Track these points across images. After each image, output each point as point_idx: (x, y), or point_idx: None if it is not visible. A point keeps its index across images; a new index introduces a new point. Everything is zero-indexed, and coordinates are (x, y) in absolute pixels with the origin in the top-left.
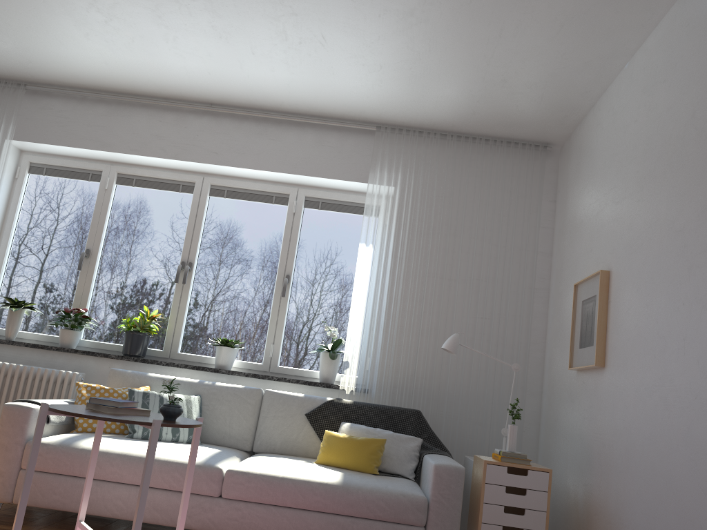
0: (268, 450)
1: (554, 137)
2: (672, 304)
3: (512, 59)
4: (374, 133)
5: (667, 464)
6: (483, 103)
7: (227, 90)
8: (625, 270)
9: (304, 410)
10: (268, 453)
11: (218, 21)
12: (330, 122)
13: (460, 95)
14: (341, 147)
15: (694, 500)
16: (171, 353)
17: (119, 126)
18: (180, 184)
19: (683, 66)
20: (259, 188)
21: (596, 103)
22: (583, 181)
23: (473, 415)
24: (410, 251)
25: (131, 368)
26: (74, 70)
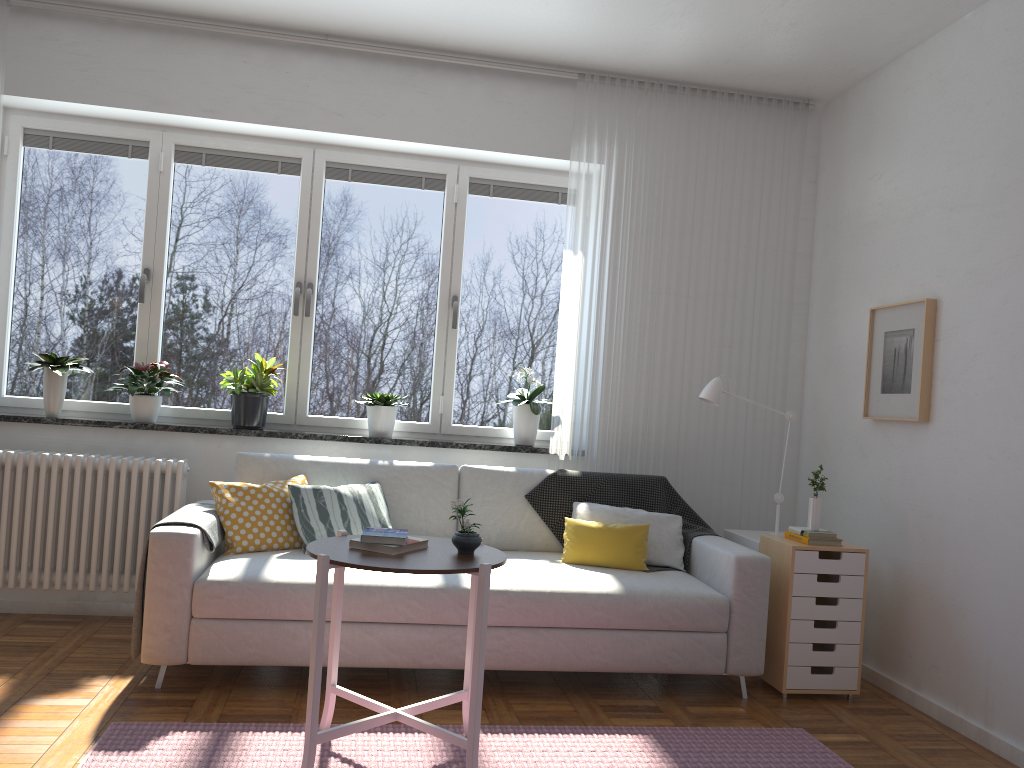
0: None
1: (822, 93)
2: None
3: (819, 0)
4: (572, 83)
5: None
6: (748, 49)
7: (363, 19)
8: (969, 304)
9: (521, 490)
10: None
11: None
12: (511, 67)
13: (720, 39)
14: (526, 105)
15: None
16: (297, 417)
17: (179, 71)
18: (278, 161)
19: None
20: (400, 165)
21: (903, 57)
22: (877, 166)
23: (722, 474)
24: (634, 260)
25: (252, 446)
26: None
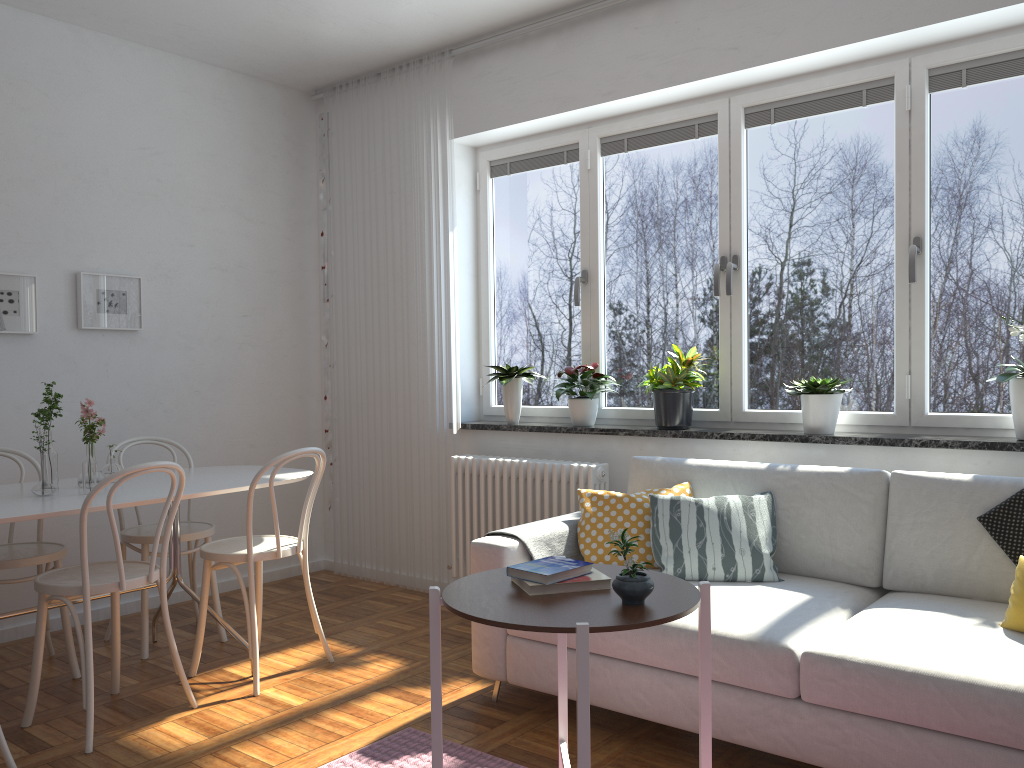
0: (910, 587)
1: None
2: None
3: None
4: None
5: None
6: None
7: None
8: None
9: (974, 509)
10: (912, 593)
11: None
12: None
13: None
14: None
15: None
16: (733, 413)
17: (580, 62)
18: (694, 124)
19: None
20: (830, 84)
21: None
22: None
23: None
24: None
25: (671, 448)
26: (491, 1)
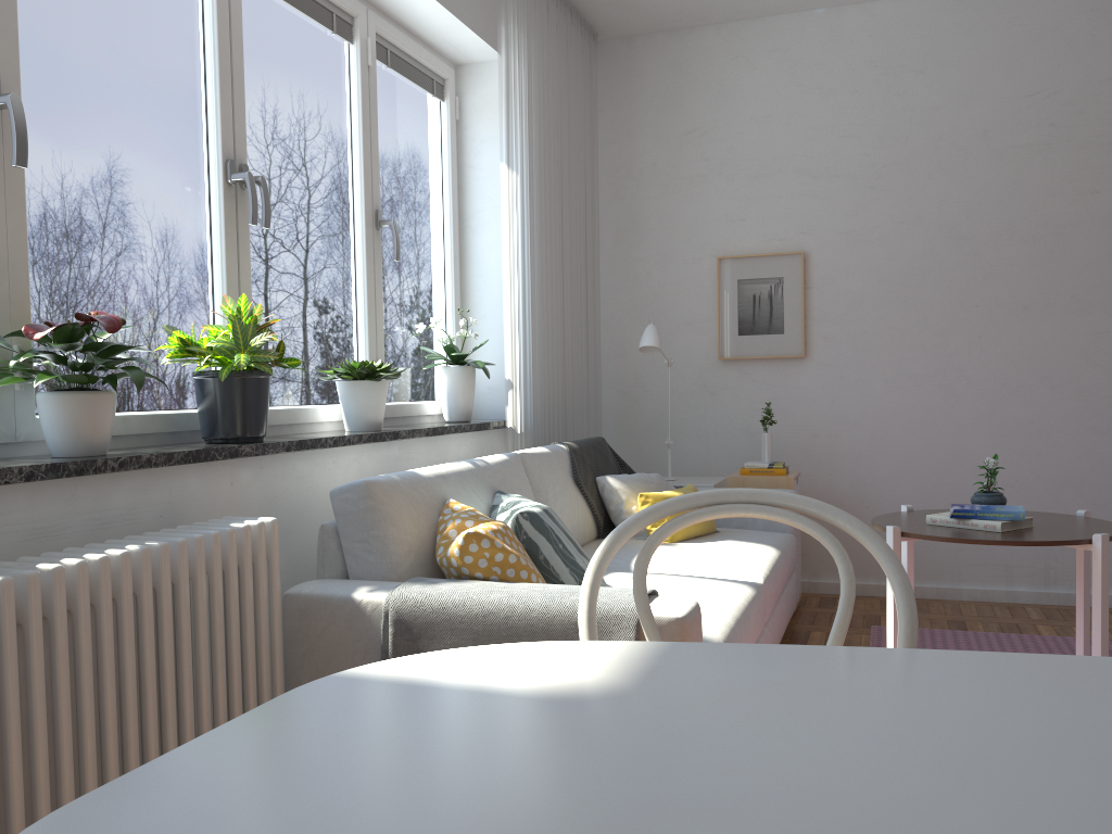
0: None
1: (614, 32)
2: (956, 305)
3: None
4: None
5: (956, 440)
6: None
7: None
8: (848, 259)
9: (566, 473)
10: None
11: None
12: None
13: None
14: None
15: (1003, 462)
16: None
17: None
18: None
19: (961, 73)
20: None
21: (728, 25)
22: (698, 122)
23: (584, 429)
24: (540, 186)
25: (272, 473)
26: None
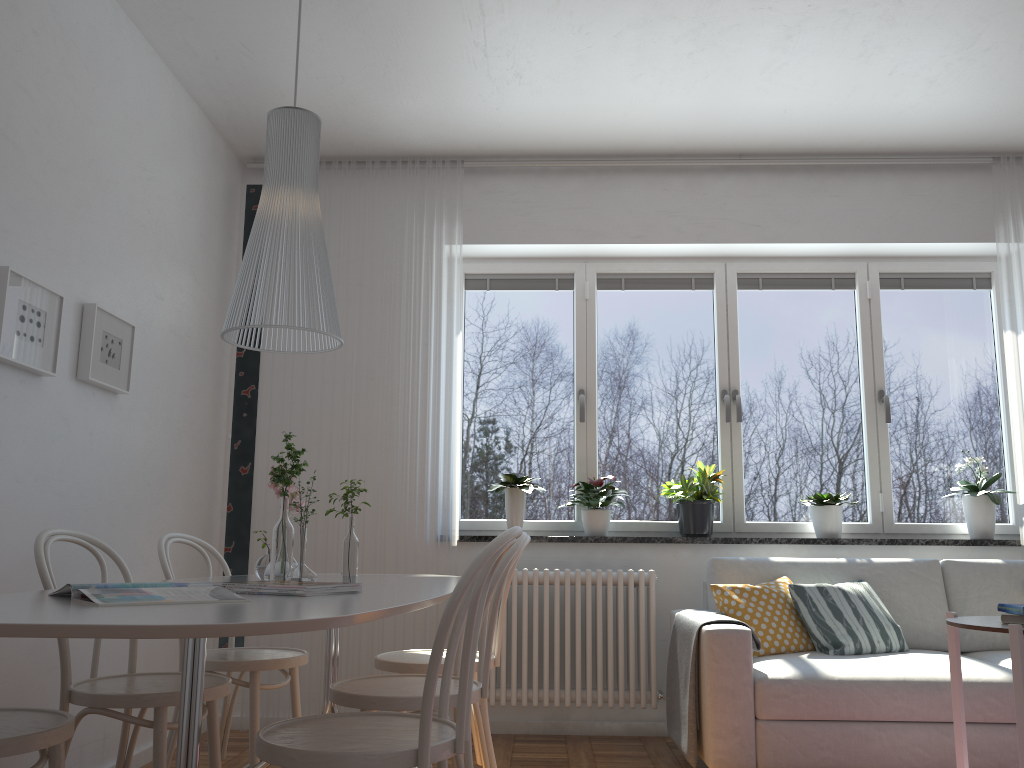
0: (984, 646)
1: None
2: None
3: None
4: (983, 168)
5: None
6: None
7: (788, 132)
8: None
9: (1017, 582)
10: (988, 651)
11: (882, 32)
12: (923, 160)
13: None
14: (939, 194)
15: None
16: (735, 524)
17: (607, 205)
18: (691, 278)
19: None
20: (809, 269)
21: None
22: None
23: None
24: None
25: (706, 554)
26: (559, 131)
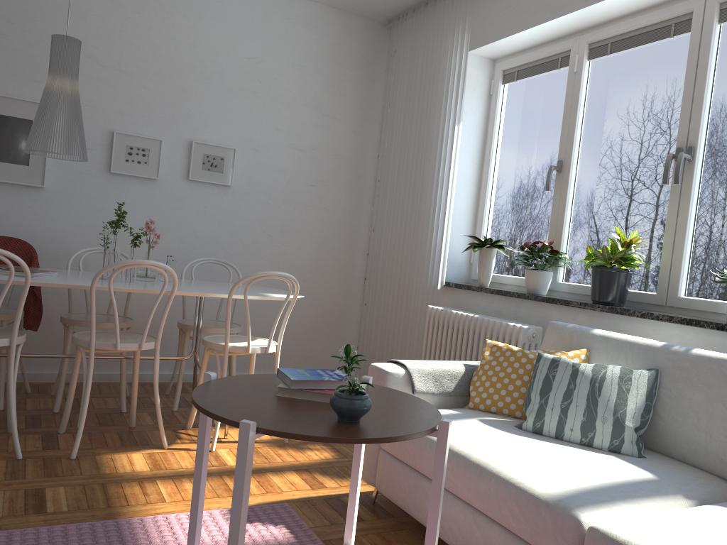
0: None
1: None
2: None
3: None
4: None
5: None
6: None
7: None
8: None
9: None
10: None
11: None
12: None
13: None
14: None
15: None
16: (668, 298)
17: None
18: (671, 24)
19: None
20: None
21: None
22: None
23: None
24: None
25: (598, 321)
26: None
